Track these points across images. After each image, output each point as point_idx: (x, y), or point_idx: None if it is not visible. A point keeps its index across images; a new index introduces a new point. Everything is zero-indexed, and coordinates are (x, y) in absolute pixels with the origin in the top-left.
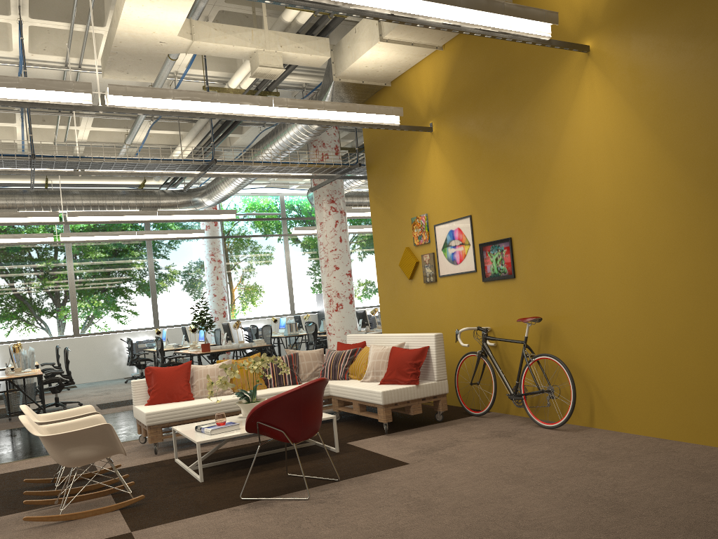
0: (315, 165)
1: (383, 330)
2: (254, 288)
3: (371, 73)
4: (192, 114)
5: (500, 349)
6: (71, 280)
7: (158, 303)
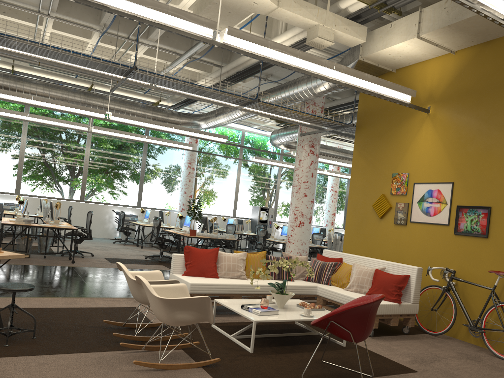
0: (321, 118)
1: (344, 250)
2: (211, 193)
3: (389, 60)
4: (277, 62)
5: (459, 288)
6: (86, 160)
7: (143, 190)
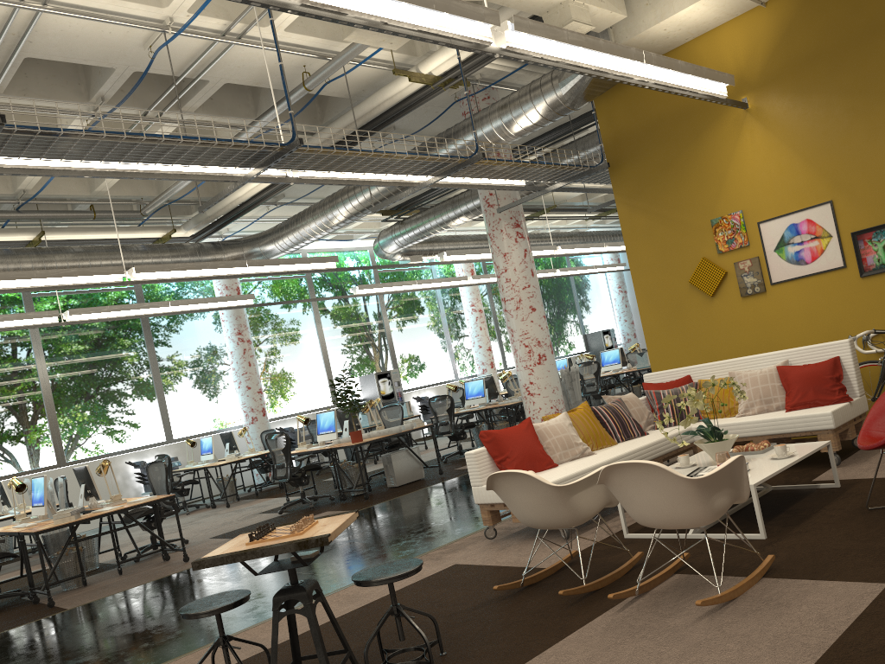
0: (559, 166)
1: (655, 370)
2: (285, 376)
3: (658, 40)
4: (574, 67)
5: None
6: (45, 386)
7: (167, 407)
